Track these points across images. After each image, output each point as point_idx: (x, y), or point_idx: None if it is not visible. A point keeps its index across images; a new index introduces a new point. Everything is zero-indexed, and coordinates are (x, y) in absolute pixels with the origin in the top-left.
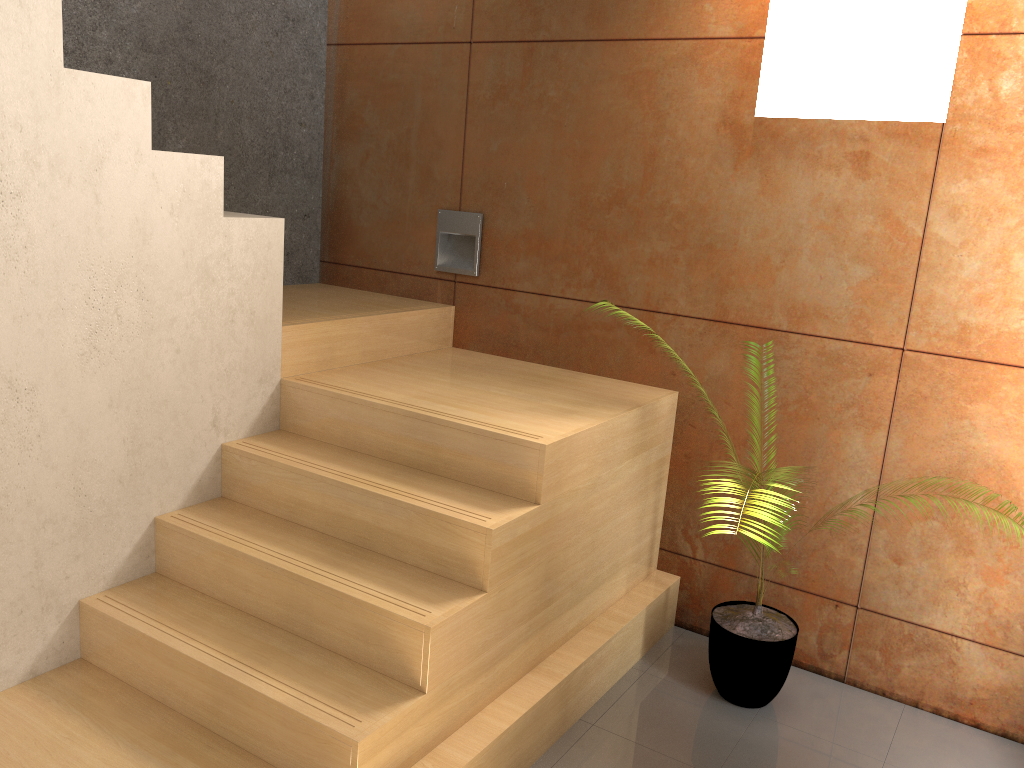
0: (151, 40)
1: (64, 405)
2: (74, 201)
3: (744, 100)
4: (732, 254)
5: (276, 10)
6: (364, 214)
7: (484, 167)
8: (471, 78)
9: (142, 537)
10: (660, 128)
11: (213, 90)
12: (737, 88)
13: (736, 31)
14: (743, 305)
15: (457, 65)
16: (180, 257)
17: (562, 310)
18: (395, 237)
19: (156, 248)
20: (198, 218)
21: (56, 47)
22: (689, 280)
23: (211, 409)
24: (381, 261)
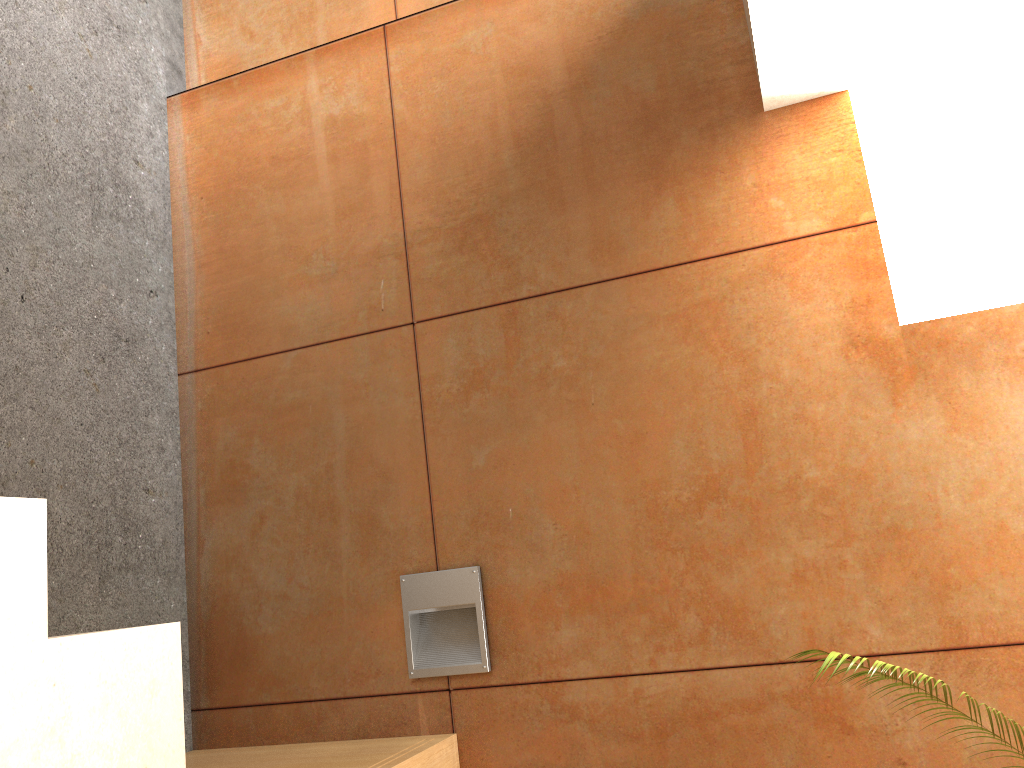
0: None
1: None
2: None
3: (875, 306)
4: (938, 532)
5: (100, 325)
6: (266, 613)
7: (468, 493)
8: (422, 370)
9: None
10: (751, 373)
11: None
12: (857, 293)
13: (829, 222)
14: (988, 611)
15: (396, 357)
16: None
17: (659, 695)
18: (327, 638)
19: None
20: None
21: None
22: (876, 591)
23: None
24: (307, 685)
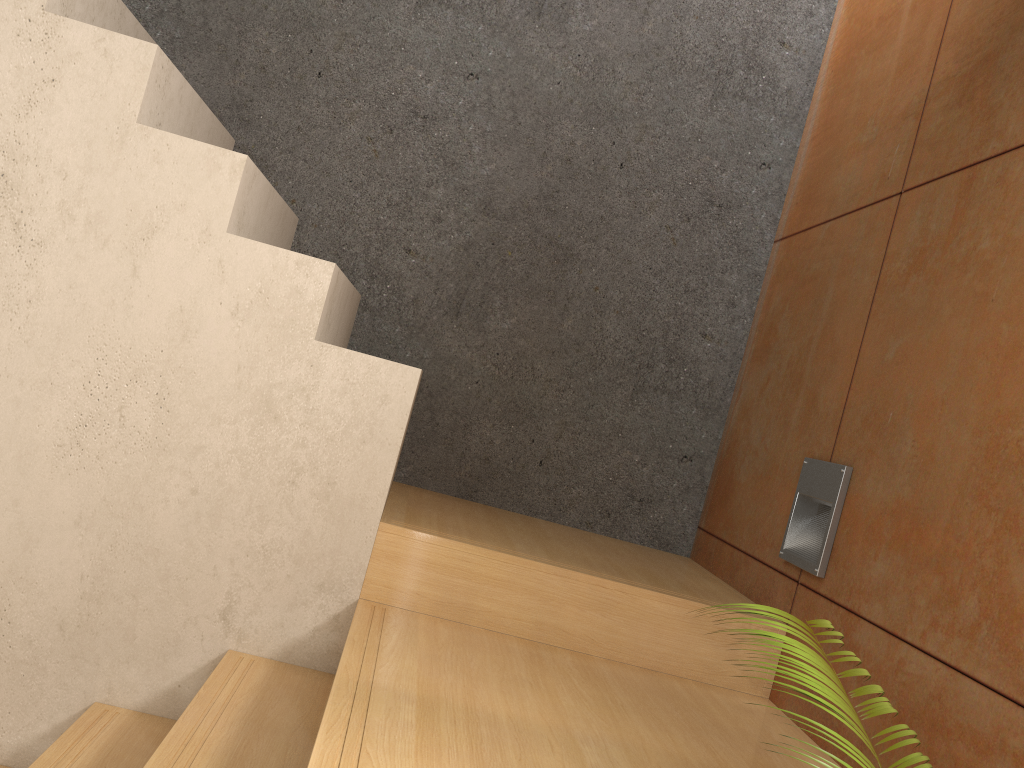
0: (498, 204)
1: (18, 497)
2: (105, 267)
3: None
4: None
5: (693, 191)
6: (745, 463)
7: (872, 387)
8: (889, 246)
9: (69, 720)
10: None
11: (570, 270)
12: None
13: None
14: None
15: (879, 231)
16: (232, 372)
17: (914, 677)
18: (761, 499)
19: (199, 350)
20: (273, 331)
21: (133, 100)
22: None
23: (225, 592)
24: (740, 535)
